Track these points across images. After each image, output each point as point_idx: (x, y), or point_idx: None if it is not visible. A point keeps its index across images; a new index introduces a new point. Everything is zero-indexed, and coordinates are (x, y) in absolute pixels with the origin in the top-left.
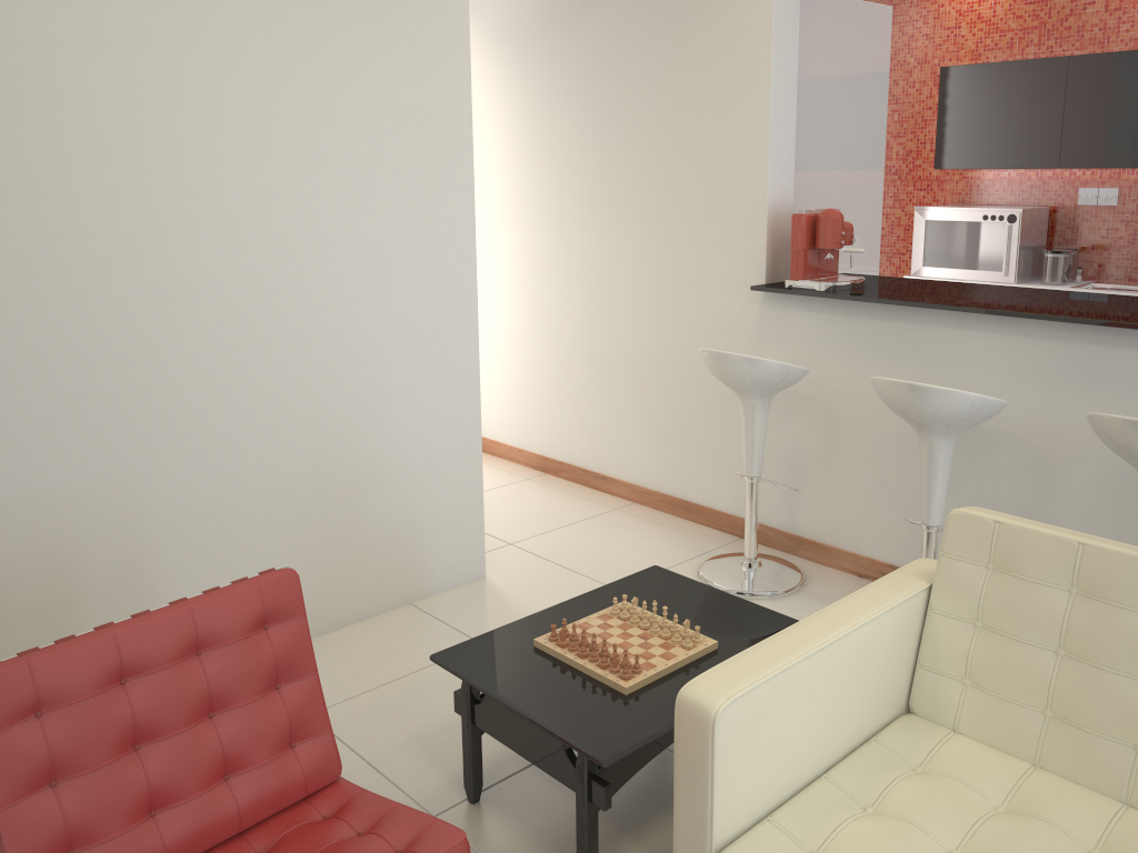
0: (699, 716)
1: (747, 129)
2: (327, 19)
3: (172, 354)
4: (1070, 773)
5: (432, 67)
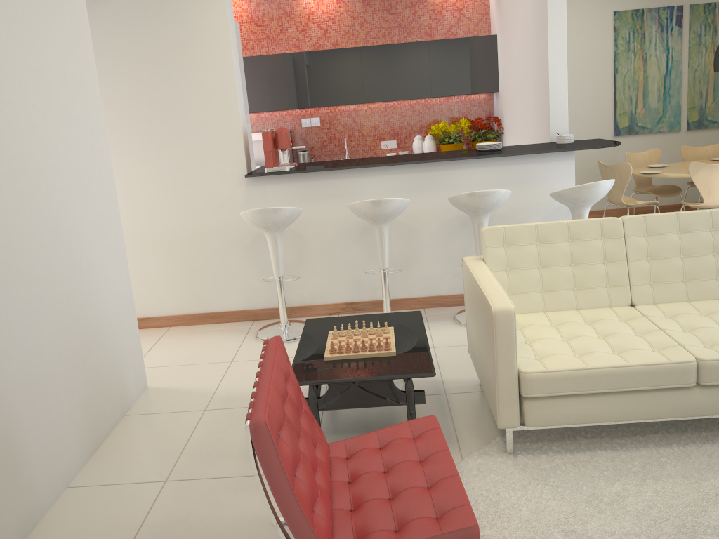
0: (507, 314)
1: (221, 88)
2: (33, 9)
3: (0, 263)
4: (557, 308)
5: (79, 47)
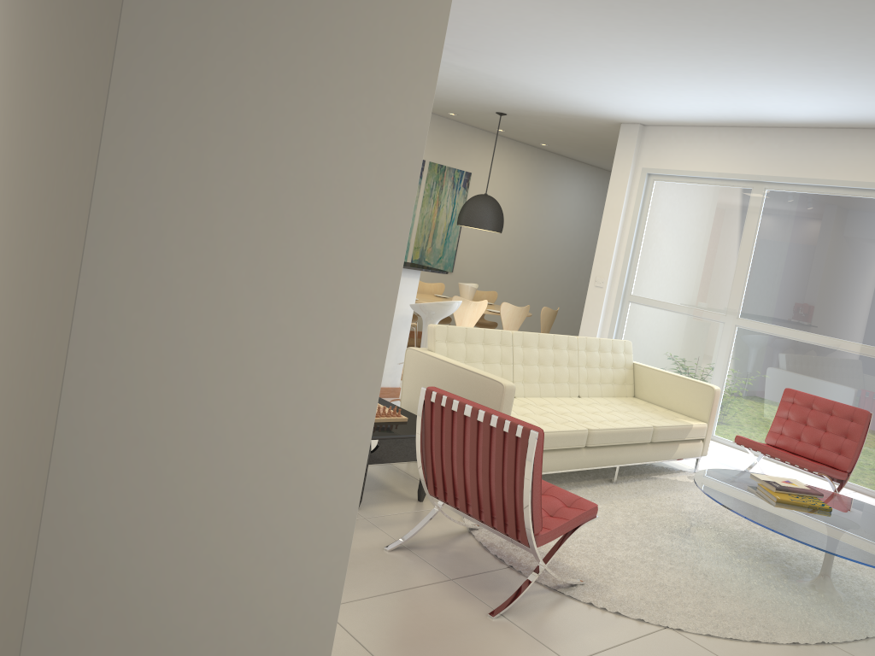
0: (512, 389)
1: None
2: None
3: None
4: None
5: None
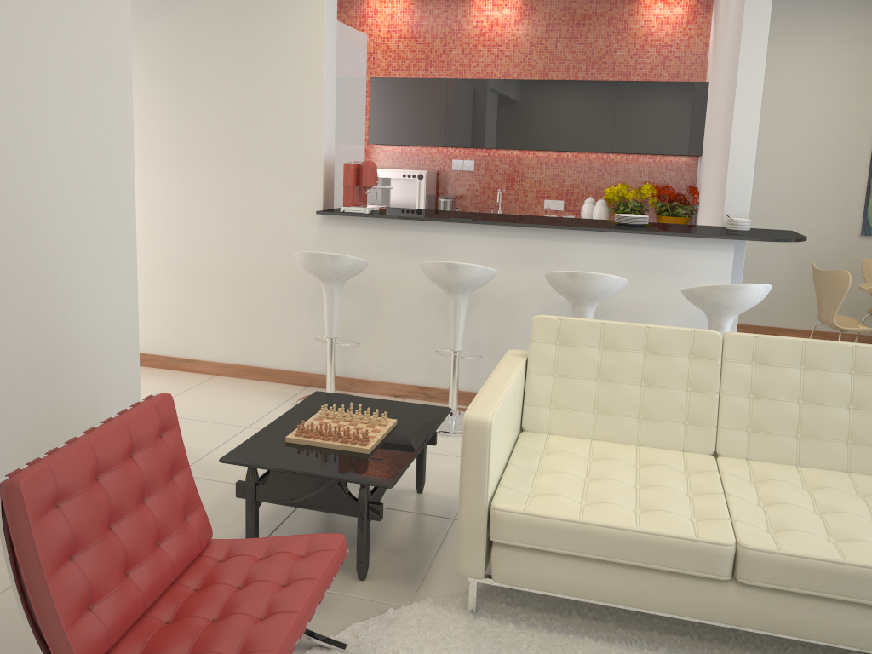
0: (481, 426)
1: (307, 105)
2: None
3: None
4: (610, 438)
5: (108, 36)
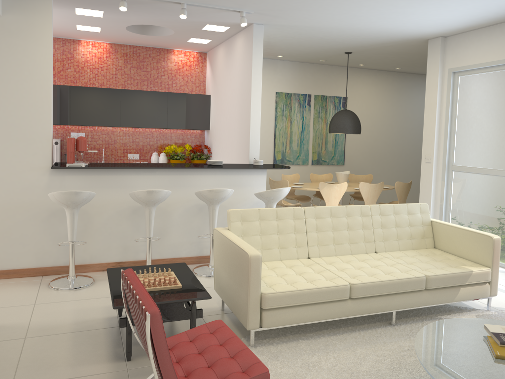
0: (257, 258)
1: (39, 103)
2: None
3: None
4: (269, 259)
5: None
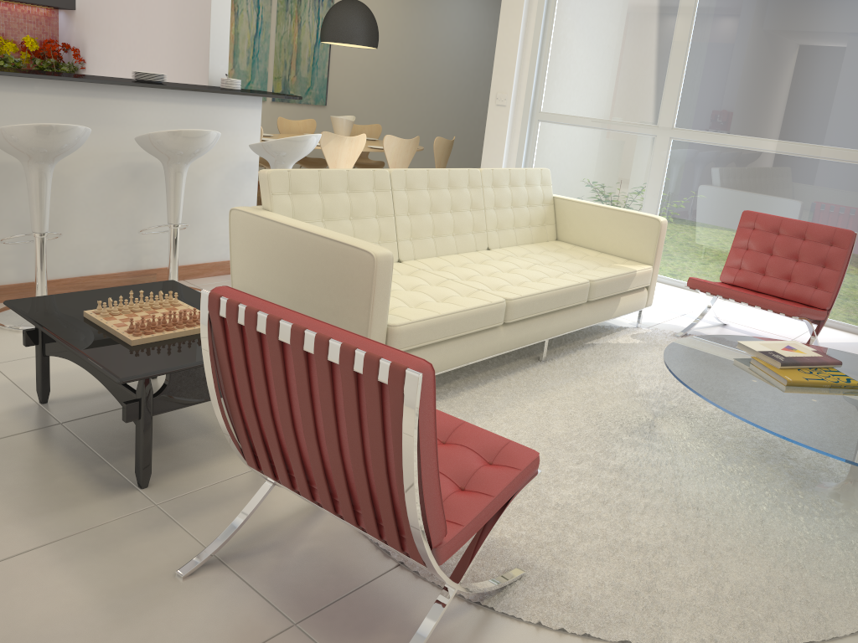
0: (388, 260)
1: None
2: None
3: None
4: None
5: None
